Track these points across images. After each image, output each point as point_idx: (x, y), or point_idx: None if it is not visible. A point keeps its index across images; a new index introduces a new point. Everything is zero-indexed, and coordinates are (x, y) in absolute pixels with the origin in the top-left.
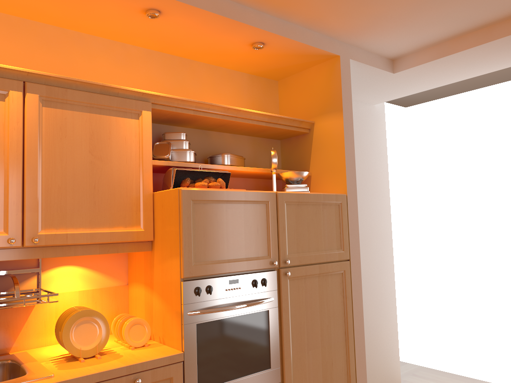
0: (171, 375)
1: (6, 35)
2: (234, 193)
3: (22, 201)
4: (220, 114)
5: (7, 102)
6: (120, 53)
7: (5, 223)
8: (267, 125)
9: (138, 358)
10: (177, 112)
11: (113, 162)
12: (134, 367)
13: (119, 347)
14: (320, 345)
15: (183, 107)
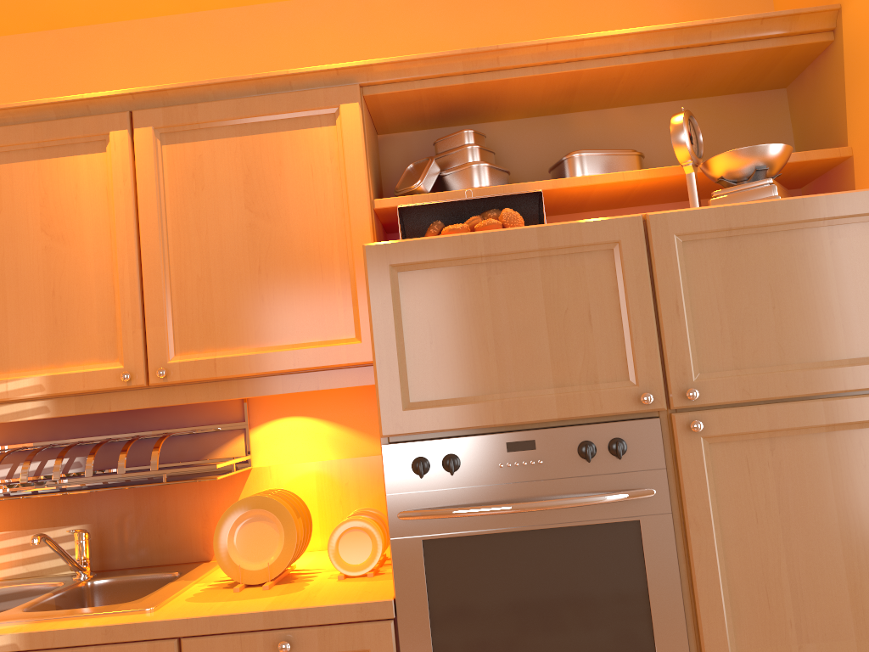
0: (365, 646)
1: (168, 49)
2: (507, 234)
3: (141, 309)
4: (533, 65)
5: (109, 152)
6: (355, 13)
7: (119, 348)
8: (680, 56)
9: (308, 599)
10: (429, 90)
11: (290, 218)
12: (280, 616)
13: (335, 571)
14: (851, 632)
15: (435, 75)
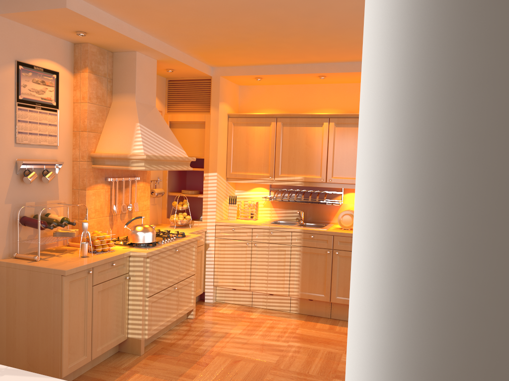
0: None
1: (334, 93)
2: None
3: (326, 165)
4: None
5: (323, 127)
6: None
7: (320, 173)
8: None
9: None
10: None
11: None
12: None
13: None
14: None
15: None
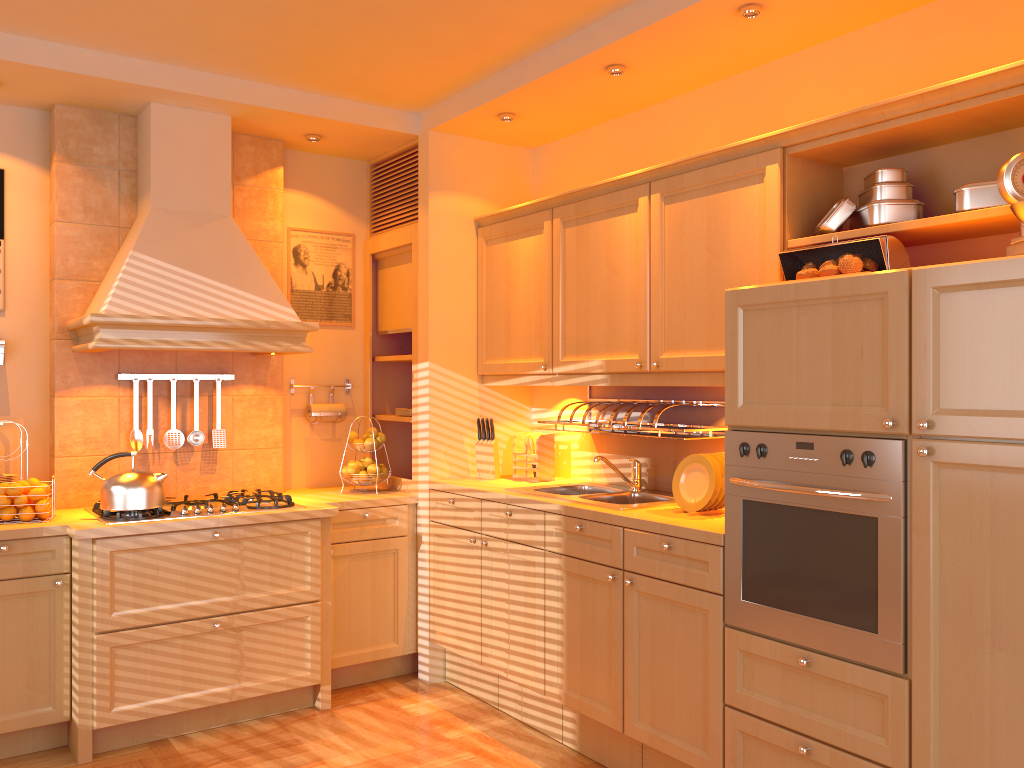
0: (706, 559)
1: (707, 112)
2: (810, 285)
3: (649, 320)
4: (916, 112)
5: (638, 212)
6: (834, 57)
7: (638, 345)
8: None
9: (691, 523)
10: (836, 143)
11: (731, 256)
12: (667, 527)
13: None
14: None
15: (836, 132)
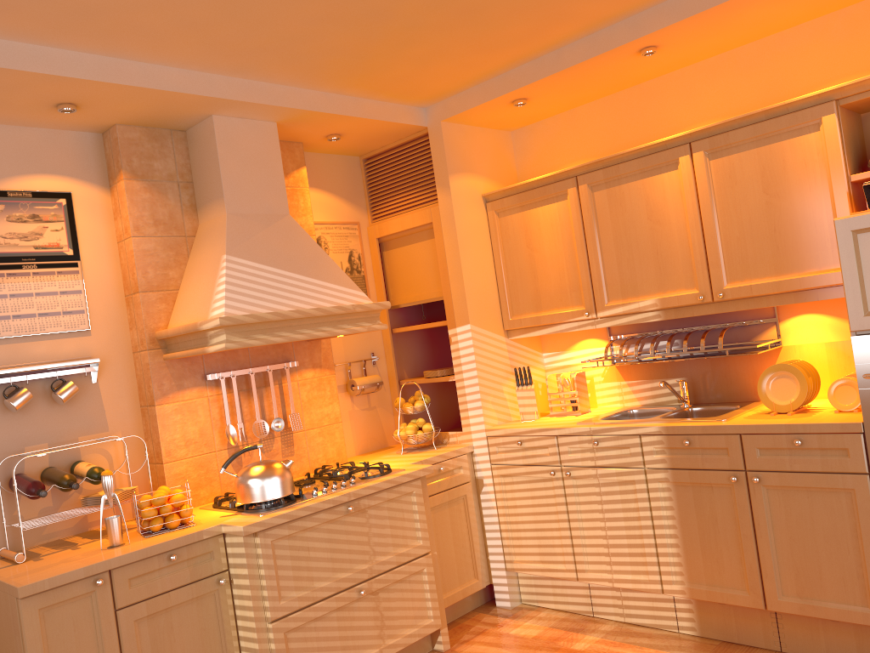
0: (845, 446)
1: (707, 82)
2: None
3: (705, 259)
4: None
5: (679, 170)
6: (838, 26)
7: (695, 281)
8: None
9: (812, 420)
10: None
11: (792, 195)
12: (794, 427)
13: (835, 409)
14: None
15: None
